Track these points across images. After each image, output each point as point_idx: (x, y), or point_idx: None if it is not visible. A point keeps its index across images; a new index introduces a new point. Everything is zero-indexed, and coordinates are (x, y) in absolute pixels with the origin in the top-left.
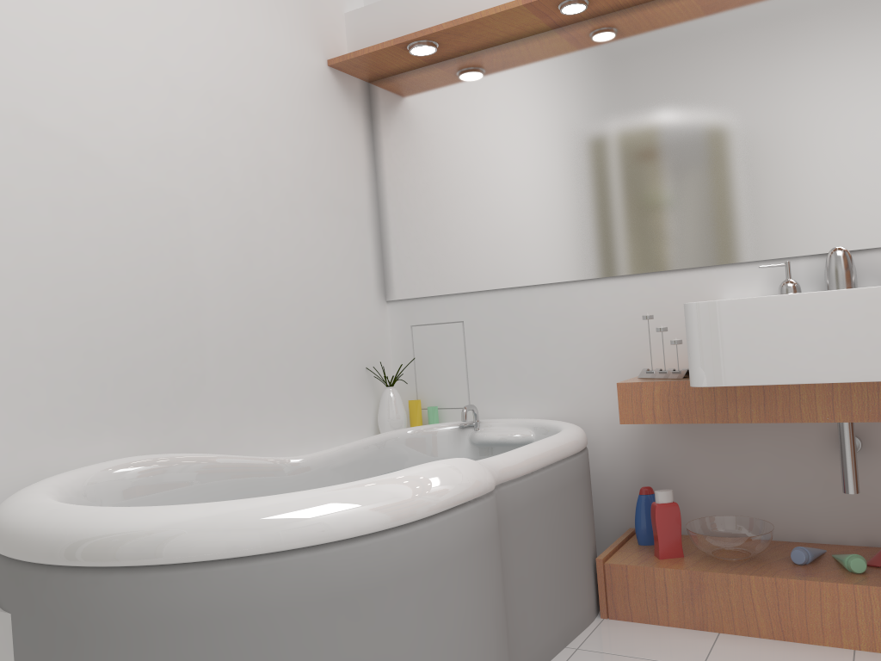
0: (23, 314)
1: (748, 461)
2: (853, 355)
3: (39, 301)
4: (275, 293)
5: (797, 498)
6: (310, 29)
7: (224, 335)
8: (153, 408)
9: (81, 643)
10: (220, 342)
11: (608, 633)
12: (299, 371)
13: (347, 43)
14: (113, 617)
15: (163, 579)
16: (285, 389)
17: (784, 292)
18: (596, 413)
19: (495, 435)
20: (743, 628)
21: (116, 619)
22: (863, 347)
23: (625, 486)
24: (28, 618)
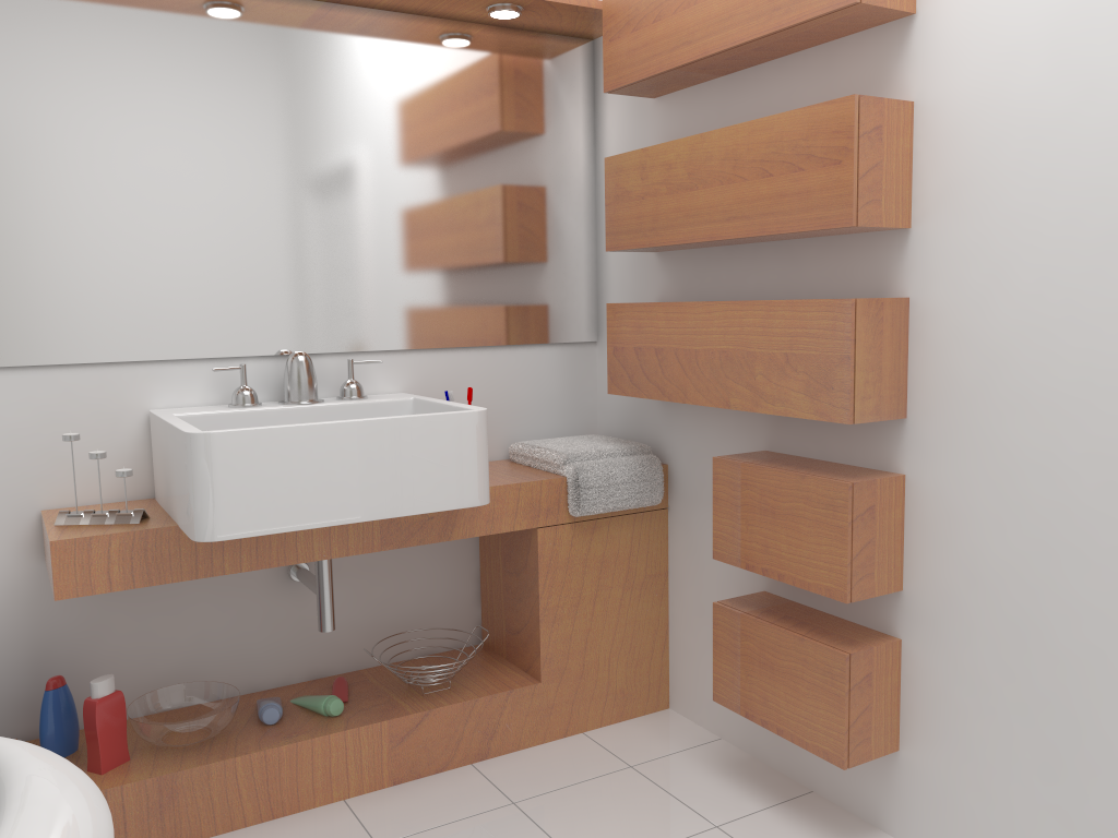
0: None
1: (183, 611)
2: (383, 490)
3: None
4: None
5: (241, 644)
6: None
7: None
8: None
9: None
10: None
11: None
12: None
13: None
14: None
15: None
16: None
17: (242, 402)
18: None
19: None
20: (227, 823)
21: None
22: (391, 481)
23: None
24: None
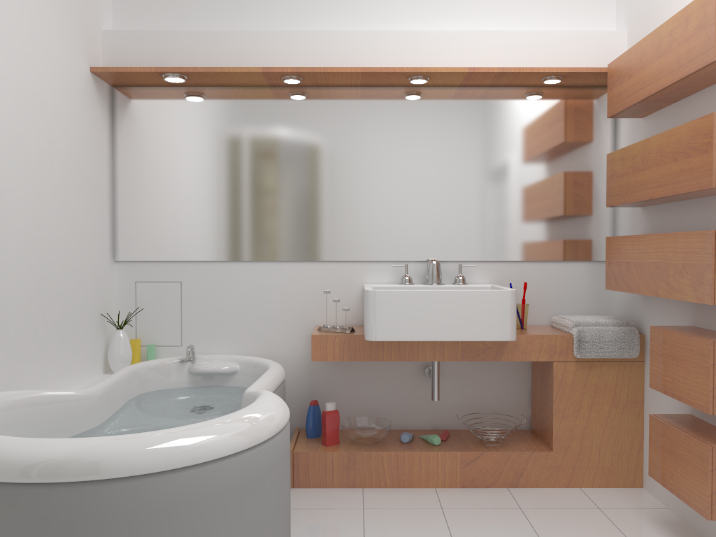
0: None
1: (373, 382)
2: (455, 326)
3: None
4: (52, 255)
5: (399, 403)
6: (81, 41)
7: (21, 290)
8: None
9: (79, 535)
10: (18, 297)
11: (298, 496)
12: (63, 318)
13: (102, 54)
14: (109, 513)
15: (149, 483)
16: (54, 333)
17: (404, 282)
18: (279, 351)
19: (211, 367)
20: (377, 483)
21: (111, 514)
22: (460, 322)
23: (294, 400)
24: (21, 524)
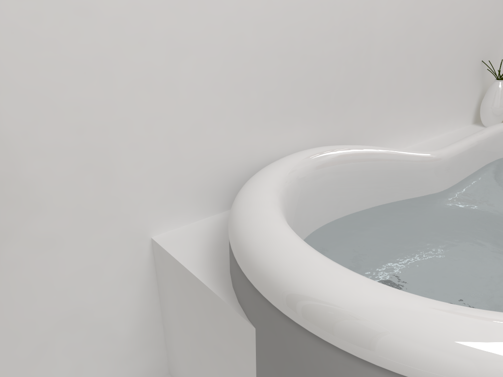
0: (244, 20)
1: None
2: None
3: (256, 7)
4: None
5: None
6: None
7: (388, 35)
8: (330, 101)
9: None
10: (384, 42)
11: None
12: (435, 65)
13: None
14: None
15: None
16: (421, 81)
17: None
18: None
19: None
20: None
21: None
22: None
23: None
24: (273, 347)
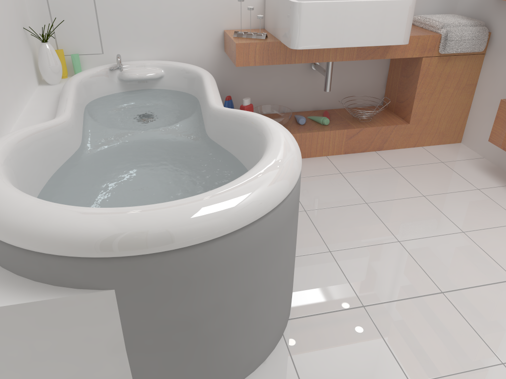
0: None
1: (270, 77)
2: (365, 34)
3: None
4: None
5: (289, 93)
6: None
7: None
8: None
9: (193, 285)
10: None
11: None
12: (2, 40)
13: None
14: (217, 264)
15: (245, 234)
16: (1, 58)
17: None
18: (192, 55)
19: (142, 75)
20: None
21: (218, 264)
22: (370, 30)
23: None
24: (141, 286)
